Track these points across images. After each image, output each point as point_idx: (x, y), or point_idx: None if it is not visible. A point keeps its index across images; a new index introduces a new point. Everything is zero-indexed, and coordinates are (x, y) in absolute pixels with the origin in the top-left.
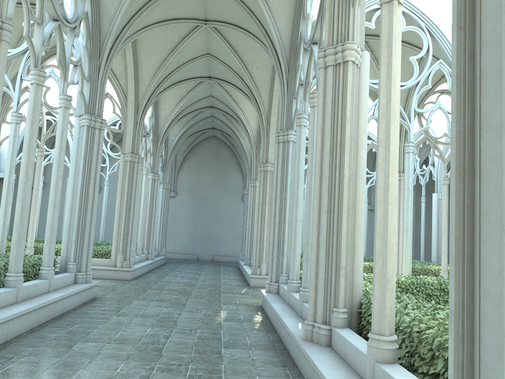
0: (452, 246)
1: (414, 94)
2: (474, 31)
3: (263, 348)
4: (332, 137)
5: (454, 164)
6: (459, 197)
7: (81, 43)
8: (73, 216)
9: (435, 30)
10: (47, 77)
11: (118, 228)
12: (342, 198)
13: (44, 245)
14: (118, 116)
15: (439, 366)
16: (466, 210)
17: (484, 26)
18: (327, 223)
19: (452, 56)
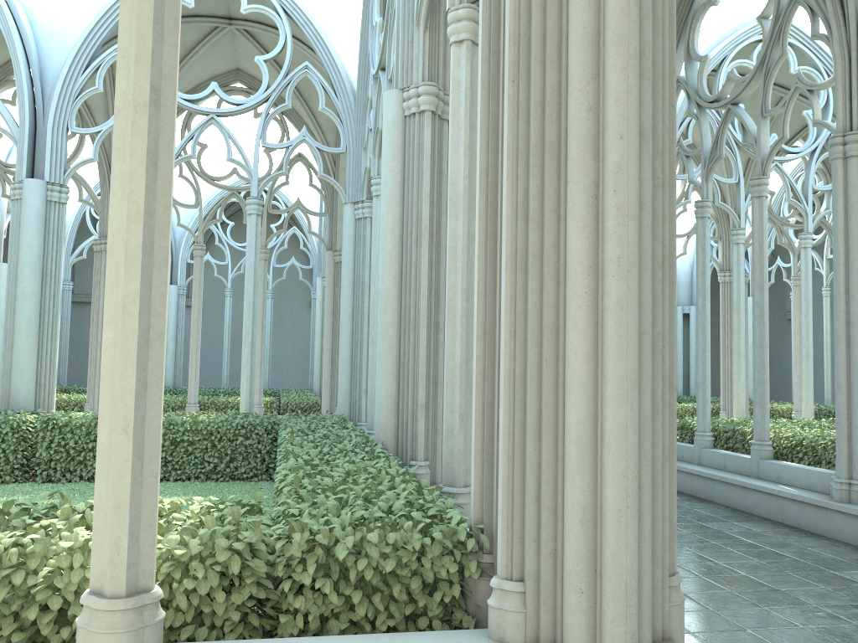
0: None
1: (810, 165)
2: None
3: (741, 519)
4: None
5: None
6: None
7: (349, 90)
8: (358, 354)
9: None
10: (298, 143)
11: (332, 368)
12: None
13: (367, 398)
14: (318, 190)
15: None
16: None
17: None
18: None
19: None
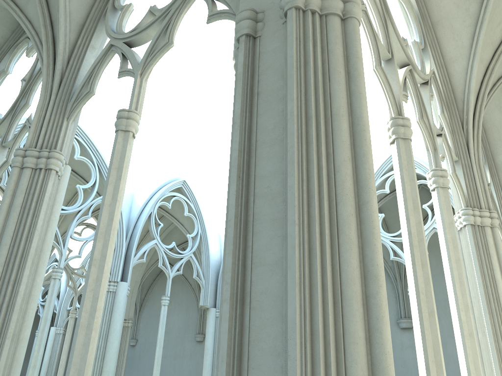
0: (222, 373)
1: (73, 221)
2: (248, 183)
3: None
4: (12, 246)
5: (229, 291)
6: (231, 324)
7: None
8: None
9: (104, 168)
10: None
11: None
12: (9, 320)
13: None
14: None
15: None
16: (237, 337)
17: (259, 182)
18: None
19: (230, 197)
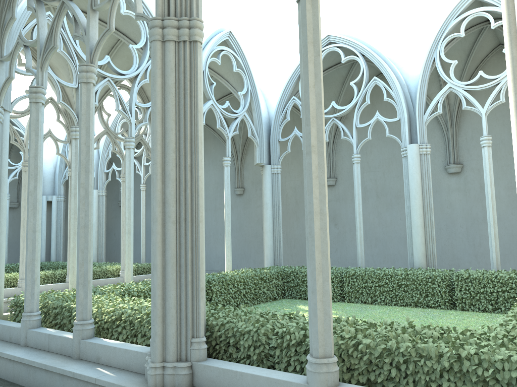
0: None
1: (134, 86)
2: None
3: None
4: (177, 130)
5: None
6: None
7: None
8: None
9: None
10: None
11: None
12: (197, 205)
13: None
14: None
15: (393, 372)
16: None
17: None
18: (176, 236)
19: None
